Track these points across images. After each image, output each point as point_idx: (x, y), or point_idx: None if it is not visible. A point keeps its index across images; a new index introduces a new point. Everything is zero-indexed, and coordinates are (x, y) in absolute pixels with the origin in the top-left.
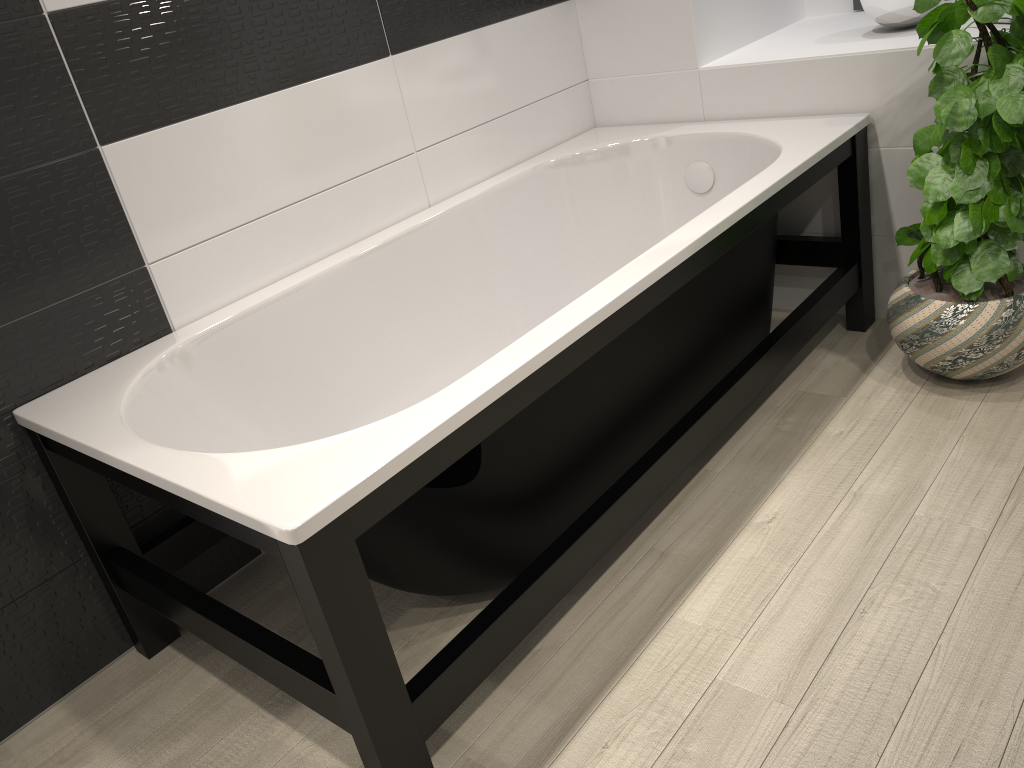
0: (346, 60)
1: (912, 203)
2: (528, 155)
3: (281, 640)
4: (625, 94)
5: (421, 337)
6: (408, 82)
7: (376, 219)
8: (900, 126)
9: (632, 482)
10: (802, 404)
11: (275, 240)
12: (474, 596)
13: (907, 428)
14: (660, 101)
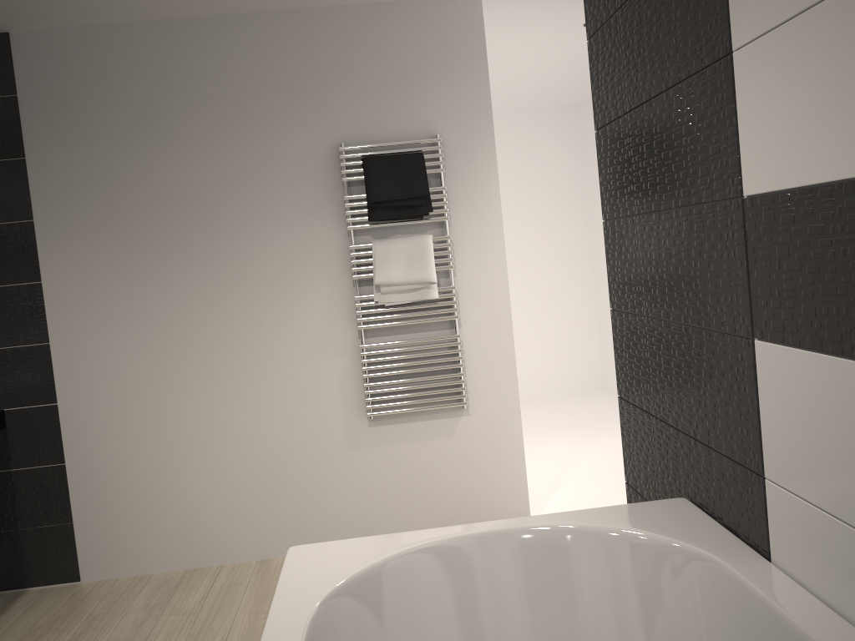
0: None
1: None
2: None
3: None
4: None
5: None
6: None
7: None
8: None
9: None
10: None
11: None
12: None
13: None
14: None
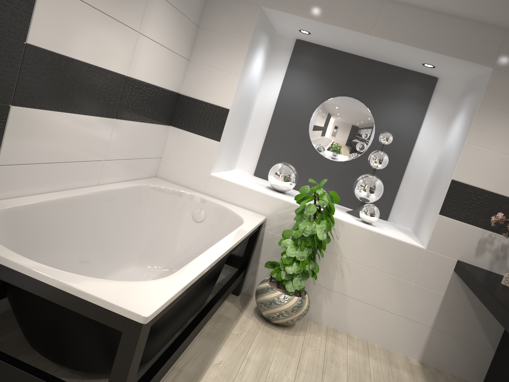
0: (102, 113)
1: (269, 253)
2: (134, 178)
3: (50, 375)
4: (175, 170)
5: (78, 243)
6: (115, 131)
7: (80, 182)
8: (274, 224)
9: (188, 334)
10: (221, 319)
11: (45, 175)
12: (94, 376)
13: (260, 337)
14: (189, 179)
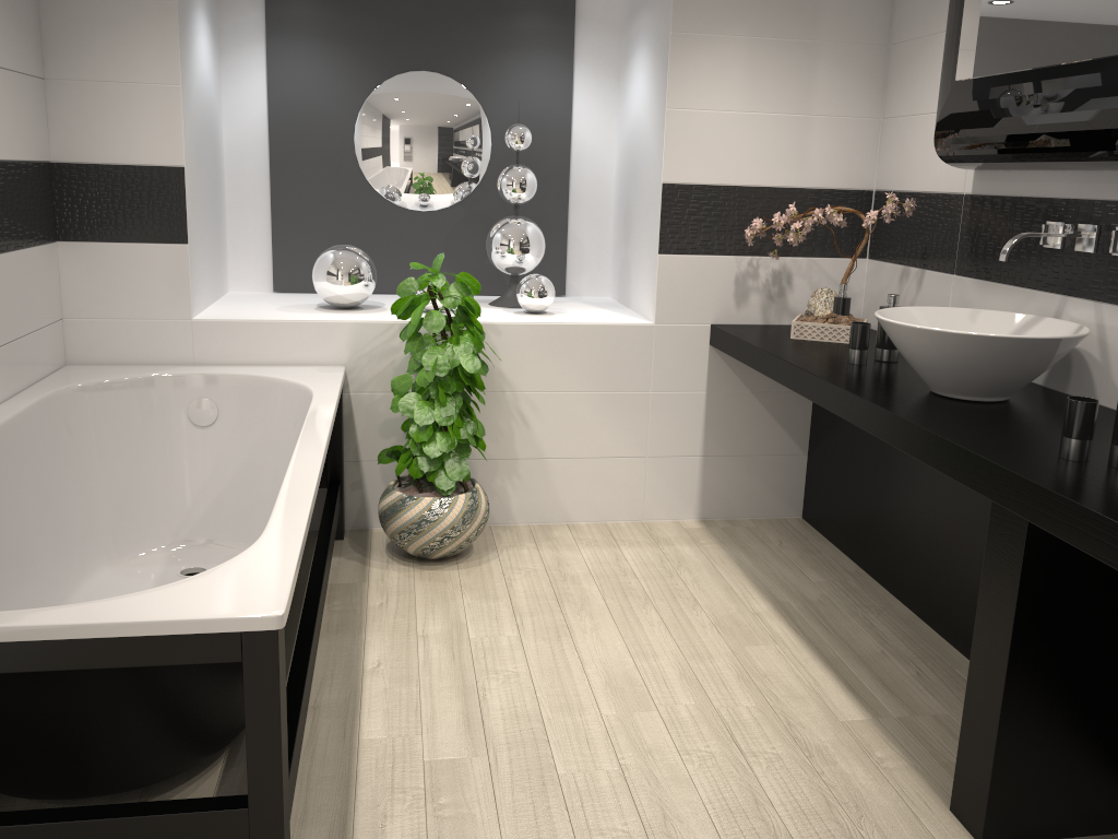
0: None
1: (374, 434)
2: (26, 384)
3: (116, 805)
4: (108, 335)
5: None
6: None
7: None
8: (366, 376)
9: (311, 635)
10: (337, 591)
11: None
12: (162, 788)
13: (425, 592)
14: (148, 344)
